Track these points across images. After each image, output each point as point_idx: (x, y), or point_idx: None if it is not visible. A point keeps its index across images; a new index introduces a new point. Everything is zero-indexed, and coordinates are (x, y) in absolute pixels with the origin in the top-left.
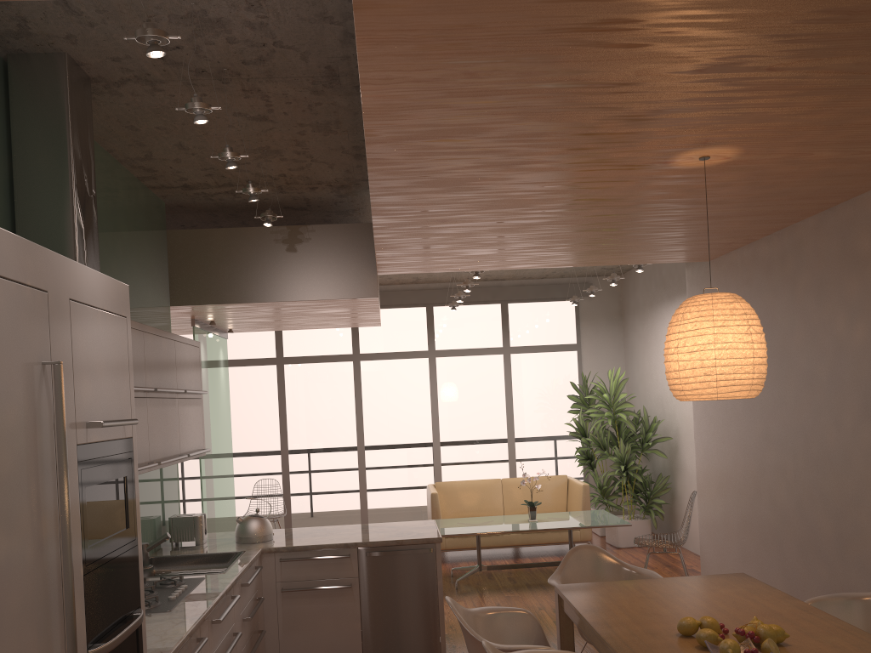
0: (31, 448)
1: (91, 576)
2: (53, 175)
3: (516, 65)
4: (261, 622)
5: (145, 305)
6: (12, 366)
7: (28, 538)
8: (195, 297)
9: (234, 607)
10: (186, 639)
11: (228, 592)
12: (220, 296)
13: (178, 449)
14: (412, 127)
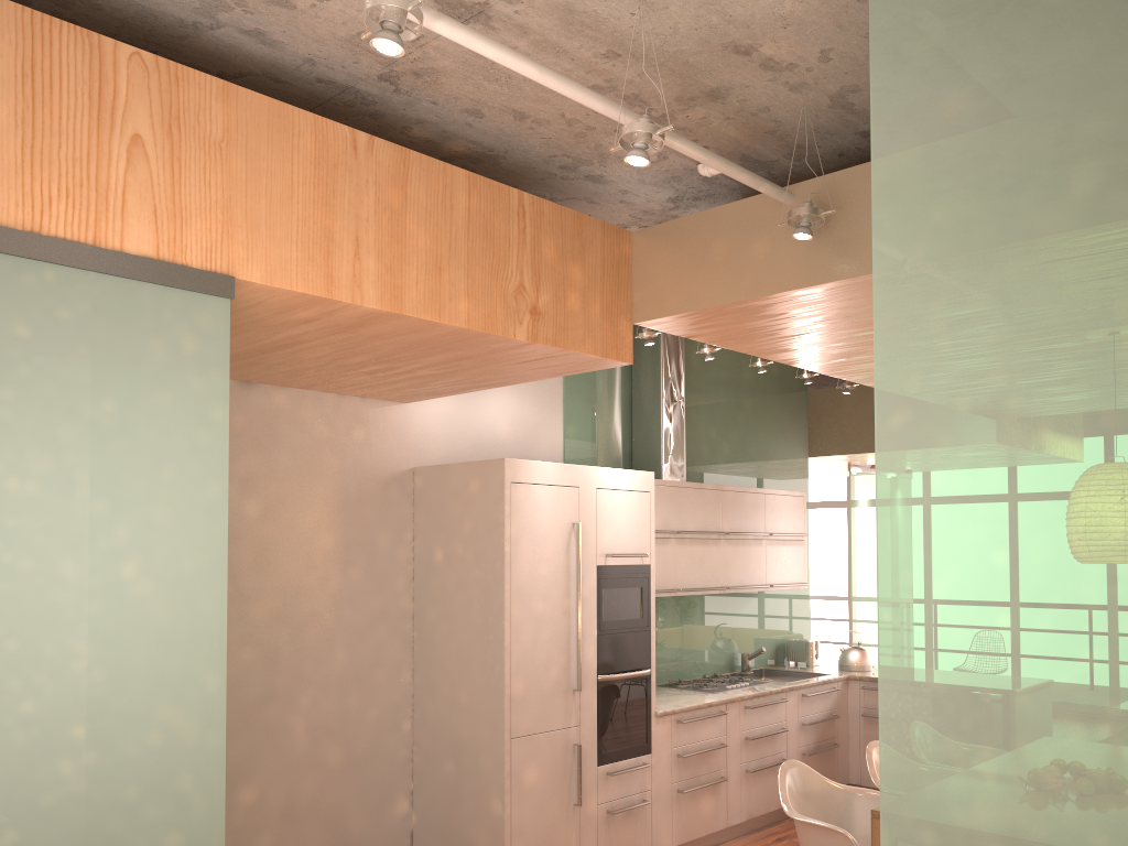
0: (562, 564)
1: (603, 637)
2: (651, 392)
3: (815, 334)
4: (842, 739)
5: (772, 461)
6: (551, 525)
7: (556, 607)
8: (828, 448)
9: (786, 708)
10: (703, 706)
11: (774, 693)
12: (848, 447)
13: (762, 580)
14: (810, 358)
